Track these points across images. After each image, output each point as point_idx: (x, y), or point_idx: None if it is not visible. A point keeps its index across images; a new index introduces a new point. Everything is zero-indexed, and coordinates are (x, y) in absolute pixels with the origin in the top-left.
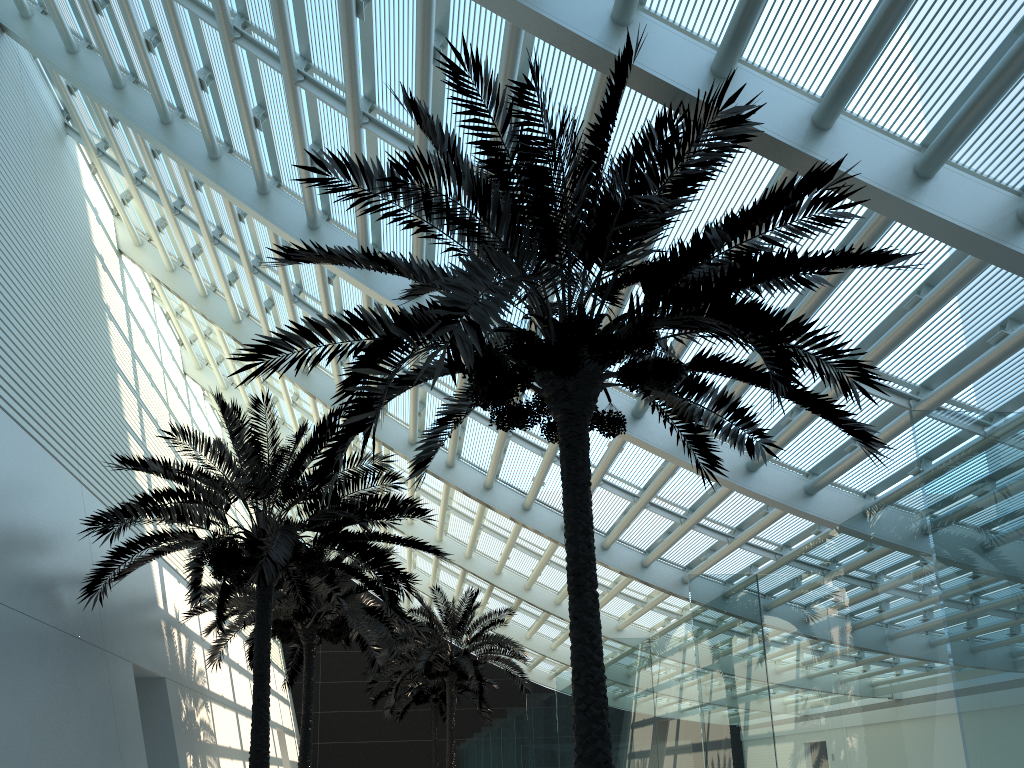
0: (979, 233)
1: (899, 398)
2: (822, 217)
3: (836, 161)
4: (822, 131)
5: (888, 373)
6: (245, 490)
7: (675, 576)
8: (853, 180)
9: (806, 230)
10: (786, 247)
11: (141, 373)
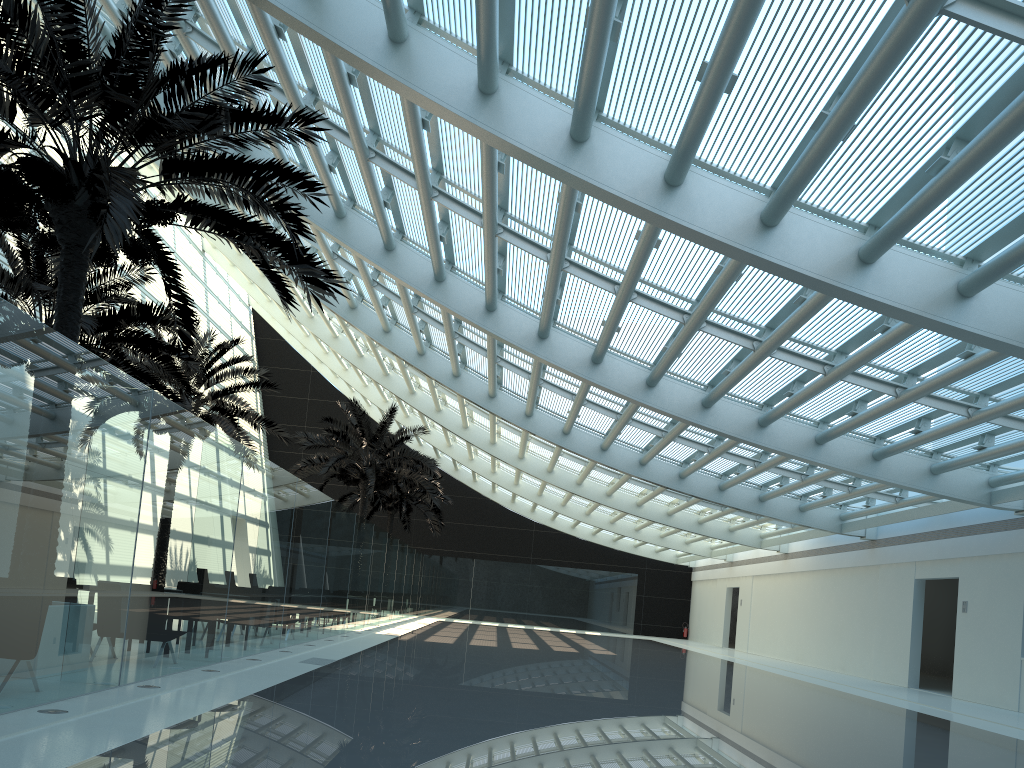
0: (435, 100)
1: (539, 251)
2: (251, 80)
3: (314, 22)
4: None
5: (532, 225)
6: (12, 289)
7: (519, 409)
8: (329, 41)
9: (249, 90)
10: (242, 105)
11: None
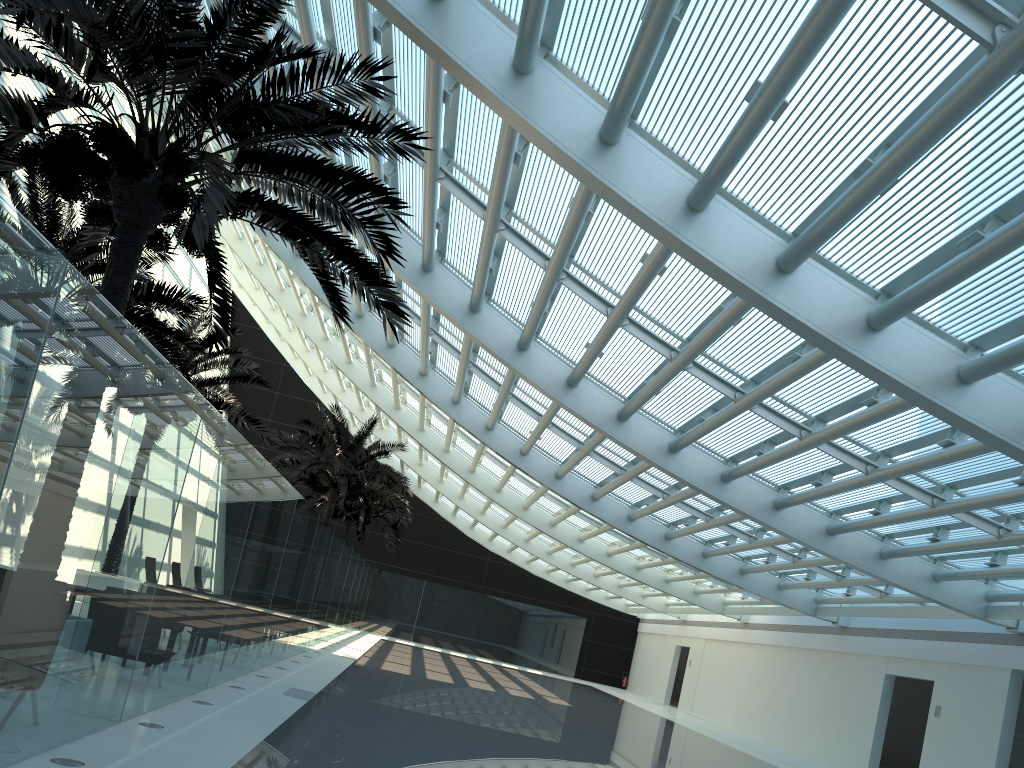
0: (552, 141)
1: (599, 303)
2: (366, 85)
3: (436, 35)
4: (434, 1)
5: (596, 276)
6: None
7: (515, 445)
8: (449, 58)
9: (360, 95)
10: (348, 109)
11: (53, 119)
